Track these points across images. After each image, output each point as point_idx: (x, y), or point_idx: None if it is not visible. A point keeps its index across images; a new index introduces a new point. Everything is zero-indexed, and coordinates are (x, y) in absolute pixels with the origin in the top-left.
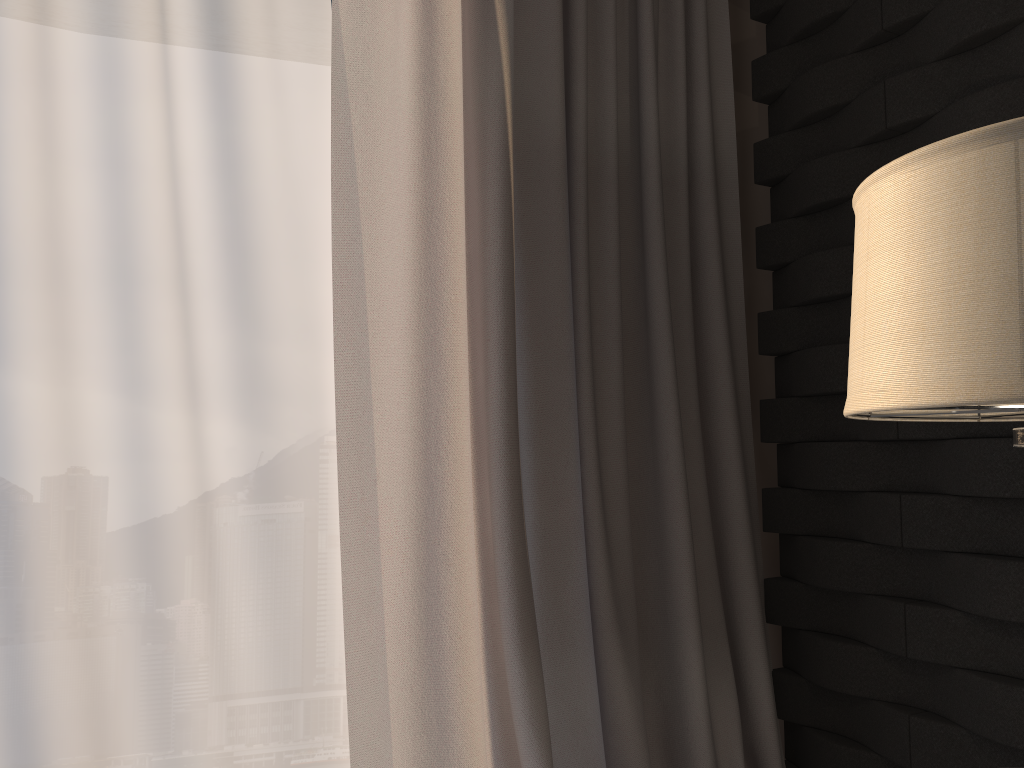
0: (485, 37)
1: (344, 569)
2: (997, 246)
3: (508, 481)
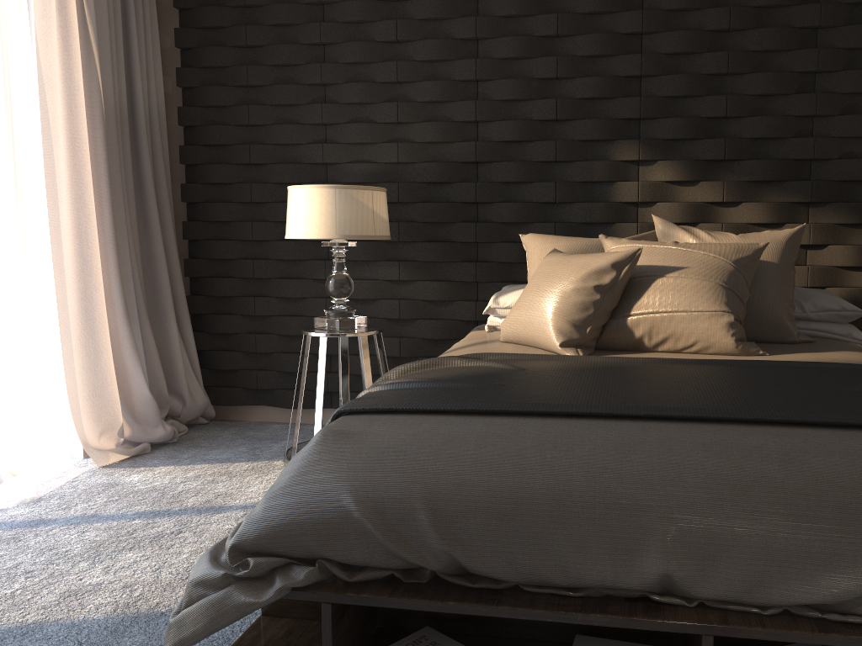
0: (89, 59)
1: (56, 292)
2: (331, 209)
3: (117, 256)
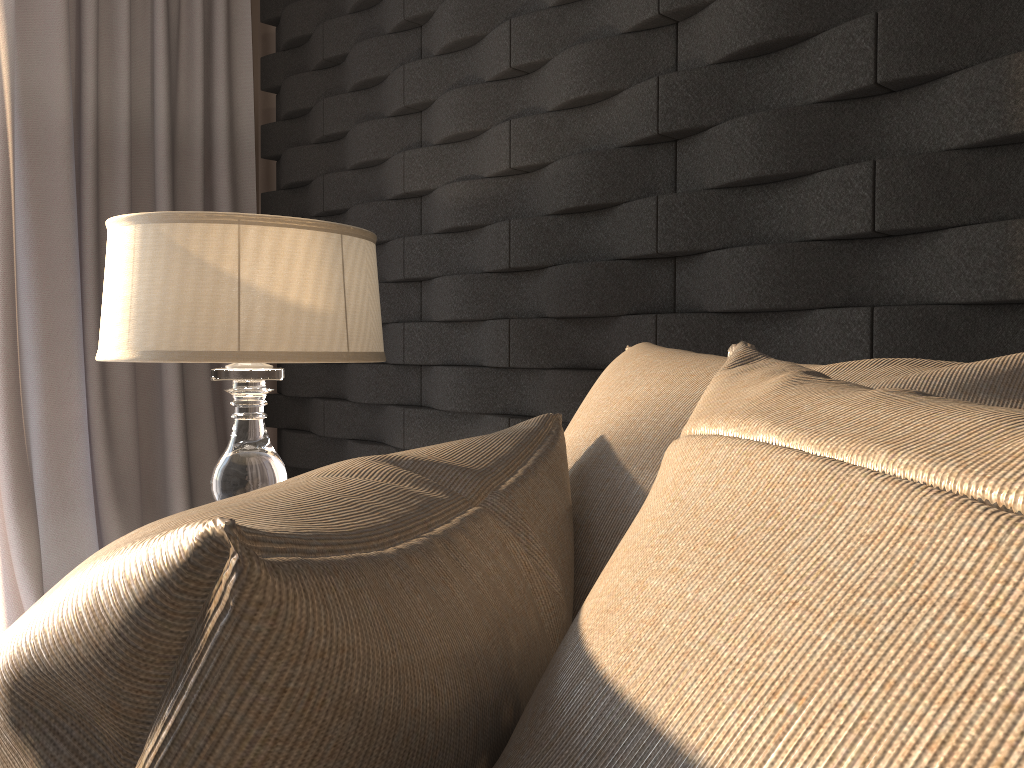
0: None
1: None
2: (125, 280)
3: (5, 390)
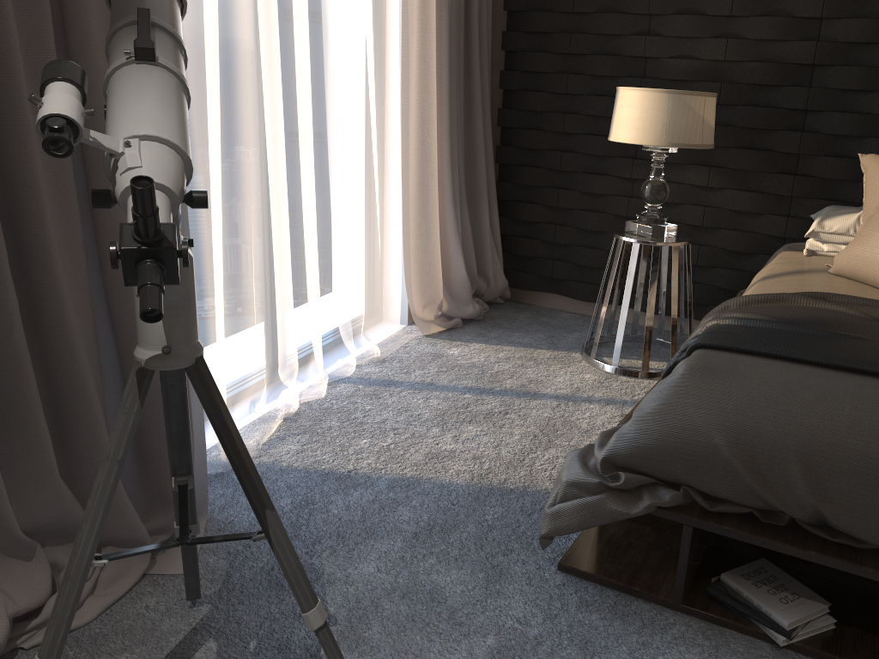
0: None
1: (402, 177)
2: (663, 115)
3: (450, 144)
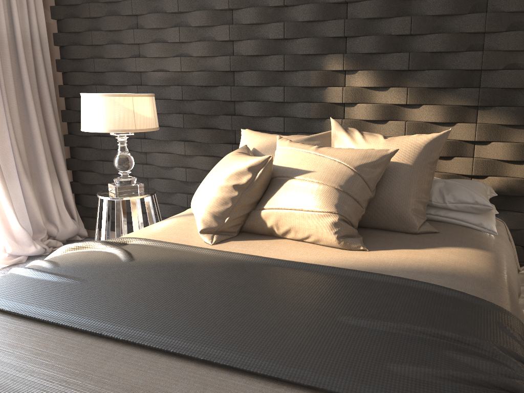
0: None
1: None
2: (100, 111)
3: None
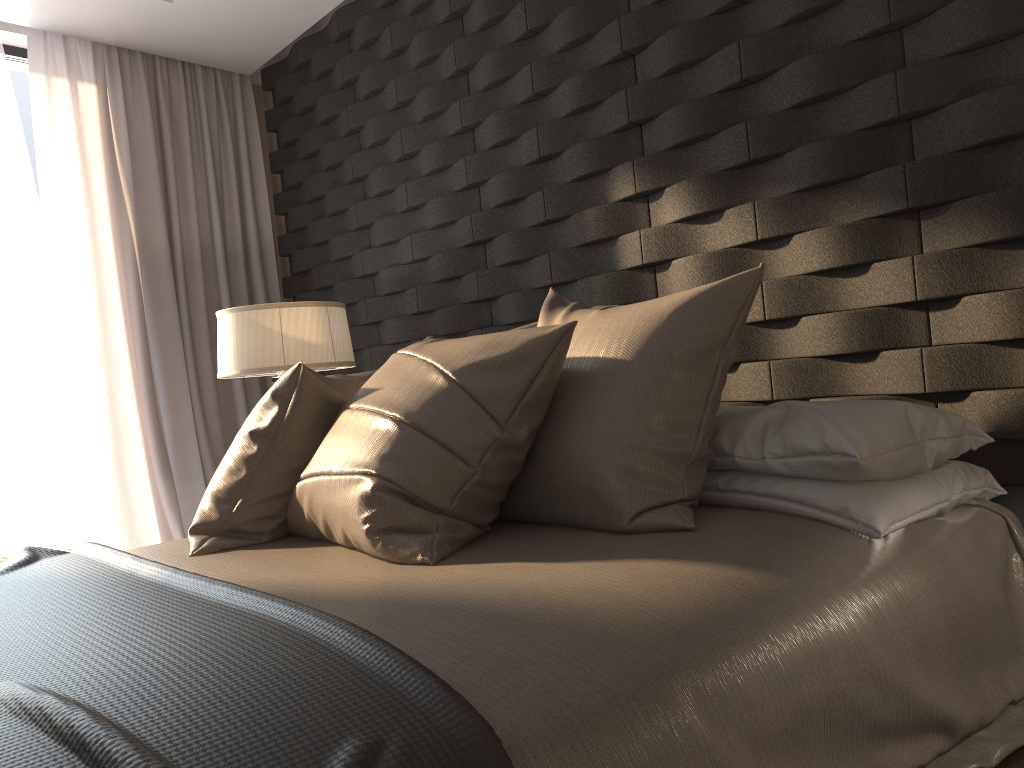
0: (120, 210)
1: (77, 452)
2: (230, 338)
3: (151, 409)
